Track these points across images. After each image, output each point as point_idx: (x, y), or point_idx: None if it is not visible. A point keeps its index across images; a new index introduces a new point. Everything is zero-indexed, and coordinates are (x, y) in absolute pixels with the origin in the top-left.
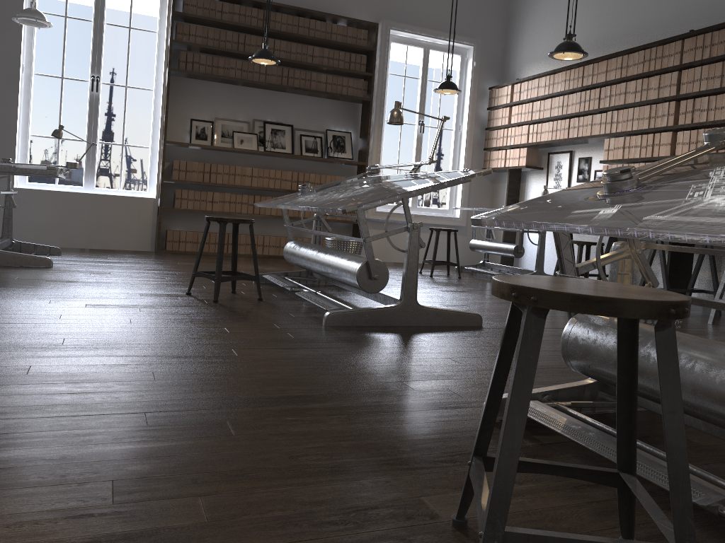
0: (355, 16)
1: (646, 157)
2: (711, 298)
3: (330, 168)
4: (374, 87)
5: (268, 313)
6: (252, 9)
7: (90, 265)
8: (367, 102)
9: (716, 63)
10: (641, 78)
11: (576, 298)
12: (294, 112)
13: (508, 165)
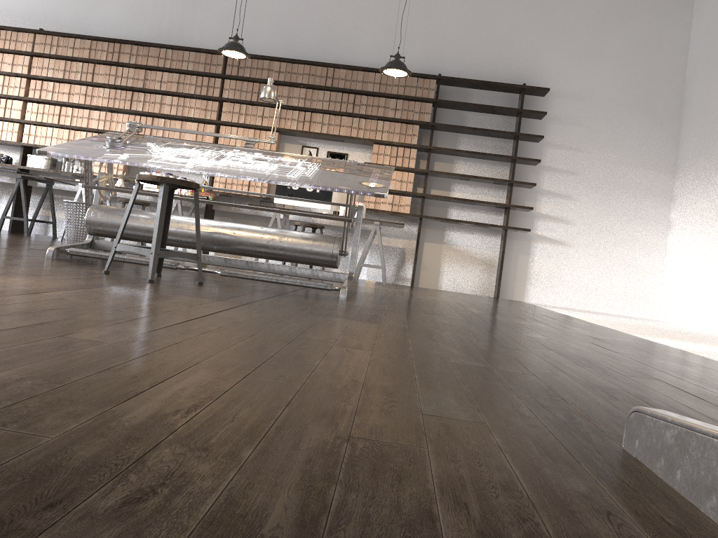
0: None
1: None
2: (42, 229)
3: None
4: None
5: None
6: None
7: None
8: None
9: (61, 60)
10: None
11: (181, 180)
12: None
13: None
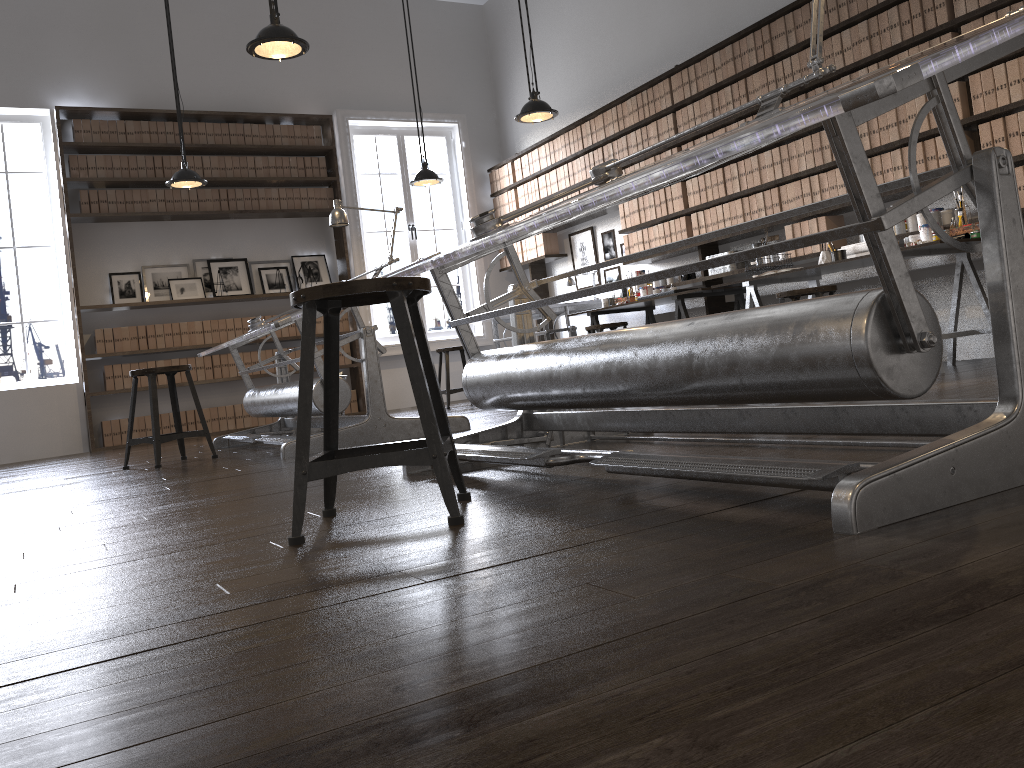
0: (301, 111)
1: (662, 216)
2: None
3: None
4: (343, 193)
5: (220, 463)
6: (165, 123)
7: (1, 473)
8: None
9: (705, 98)
10: (640, 127)
11: (325, 286)
12: (246, 242)
13: (527, 259)
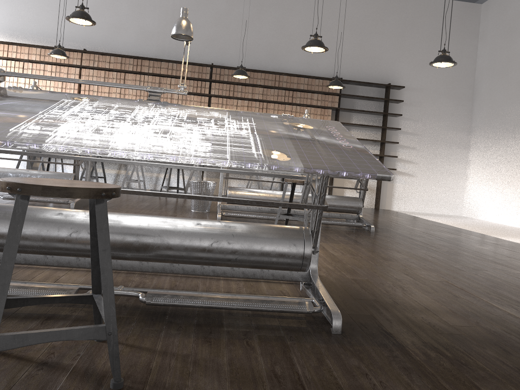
0: None
1: None
2: None
3: None
4: None
5: None
6: None
7: None
8: None
9: (101, 71)
10: (54, 64)
11: None
12: None
13: None
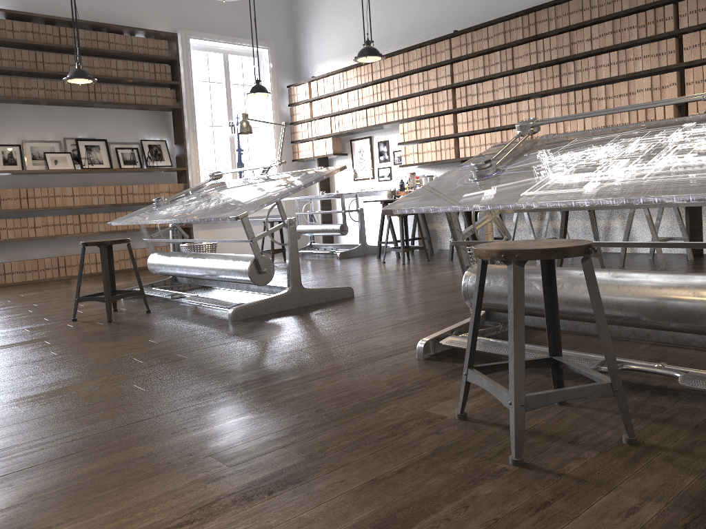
0: (153, 27)
1: (435, 136)
2: None
3: (151, 177)
4: (183, 94)
5: (171, 321)
6: (46, 26)
7: None
8: (178, 109)
9: (478, 57)
10: (421, 71)
11: (543, 251)
12: (106, 126)
13: (317, 155)
